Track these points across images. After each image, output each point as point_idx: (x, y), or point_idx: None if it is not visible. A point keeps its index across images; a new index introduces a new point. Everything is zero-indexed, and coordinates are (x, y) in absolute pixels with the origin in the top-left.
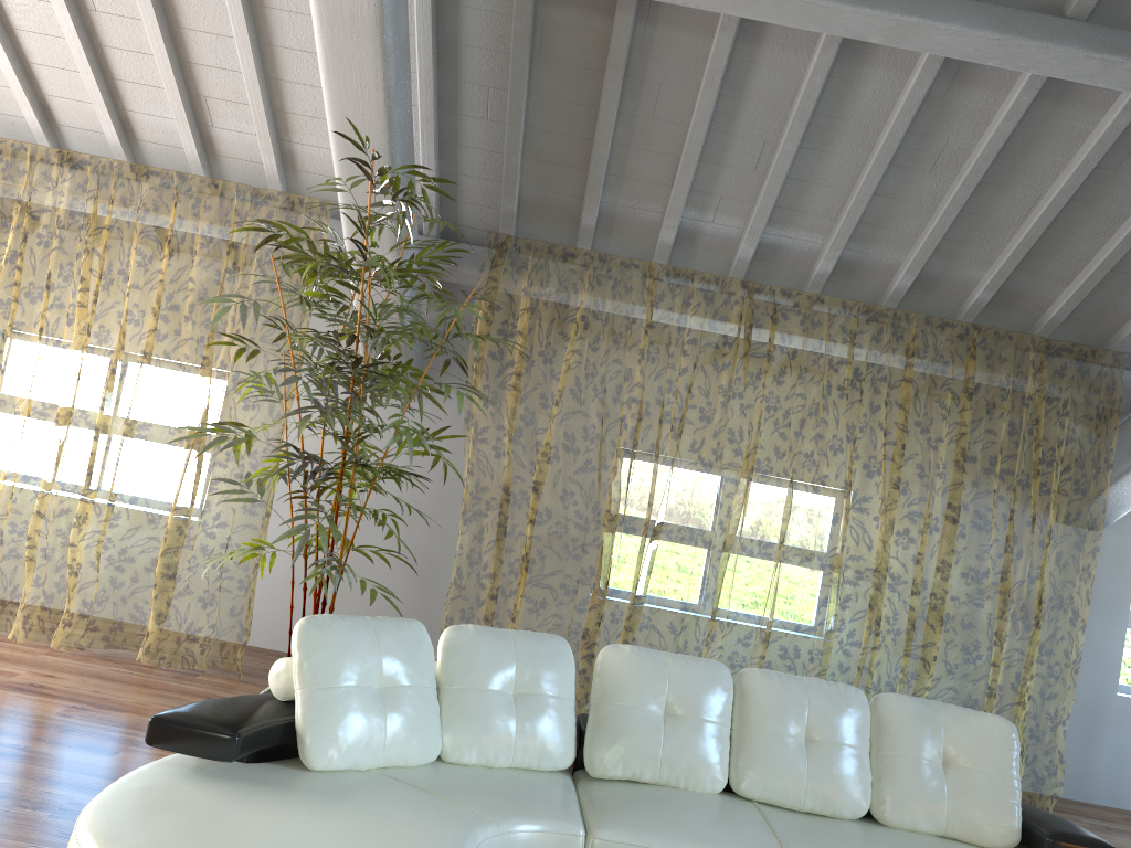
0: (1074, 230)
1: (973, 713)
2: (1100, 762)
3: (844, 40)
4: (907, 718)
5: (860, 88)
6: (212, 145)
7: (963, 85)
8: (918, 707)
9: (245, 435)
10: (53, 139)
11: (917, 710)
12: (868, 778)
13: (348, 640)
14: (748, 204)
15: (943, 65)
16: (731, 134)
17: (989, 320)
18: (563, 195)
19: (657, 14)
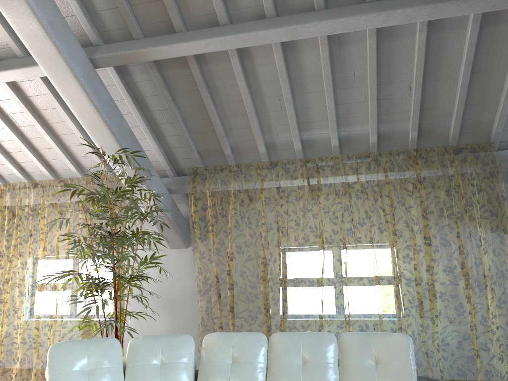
0: (437, 92)
1: (389, 334)
2: None
3: (284, 44)
4: (354, 343)
5: (303, 62)
6: (80, 164)
7: (345, 46)
8: (360, 336)
9: (78, 275)
10: (28, 178)
11: (359, 338)
12: (336, 378)
13: (71, 350)
14: (288, 125)
15: (331, 40)
16: (263, 98)
17: (425, 145)
18: (214, 144)
19: (207, 60)
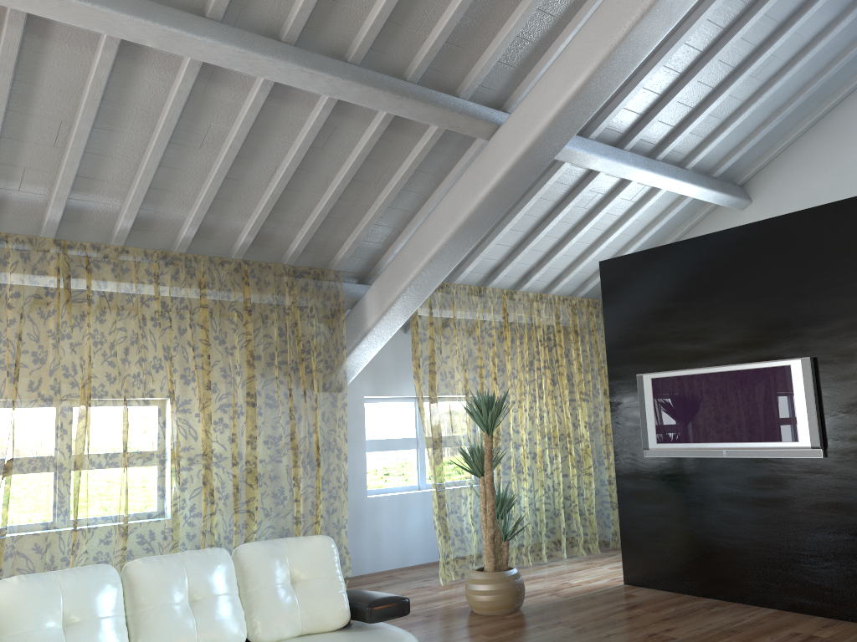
0: (301, 190)
1: (304, 539)
2: (365, 545)
3: (122, 42)
4: (261, 558)
5: (139, 82)
6: None
7: (217, 85)
8: (267, 547)
9: None
10: None
11: (267, 550)
12: (242, 614)
13: None
14: (51, 174)
15: (201, 69)
16: (29, 114)
17: (253, 256)
18: None
19: None
